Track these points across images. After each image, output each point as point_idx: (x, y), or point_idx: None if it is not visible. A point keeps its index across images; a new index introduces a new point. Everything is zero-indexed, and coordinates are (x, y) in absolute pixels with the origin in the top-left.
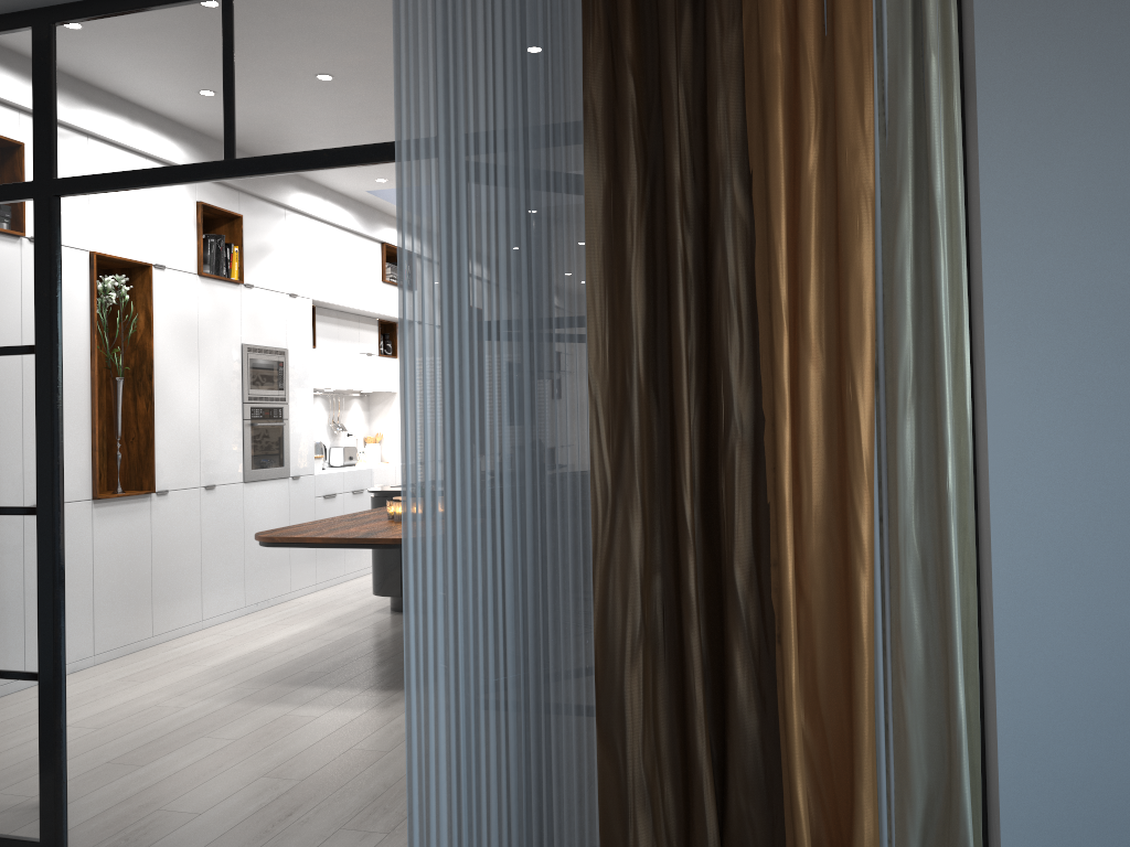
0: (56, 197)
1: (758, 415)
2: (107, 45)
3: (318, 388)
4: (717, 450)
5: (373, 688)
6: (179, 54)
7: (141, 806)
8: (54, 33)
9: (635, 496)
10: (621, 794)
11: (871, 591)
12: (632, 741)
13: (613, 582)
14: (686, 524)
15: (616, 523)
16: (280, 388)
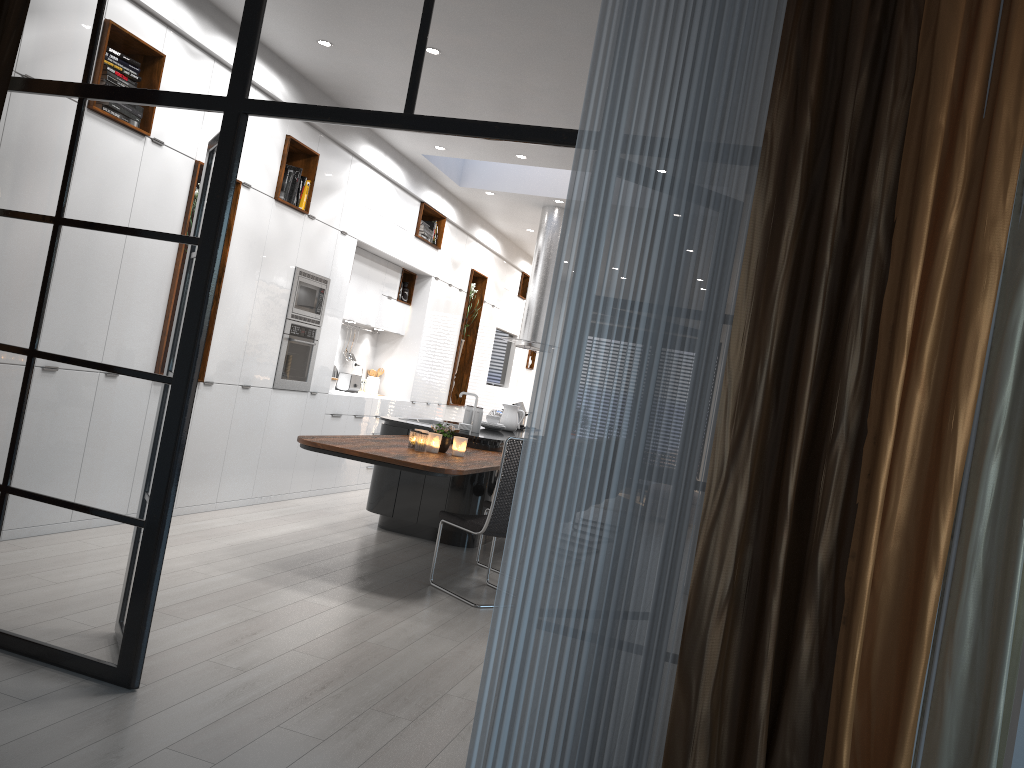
0: (245, 115)
1: (862, 427)
2: None
3: (343, 318)
4: (822, 450)
5: (375, 592)
6: (380, 15)
7: (192, 654)
8: None
9: (745, 475)
10: (688, 725)
11: (938, 596)
12: (706, 682)
13: (714, 544)
14: (787, 507)
15: (725, 494)
16: (317, 312)
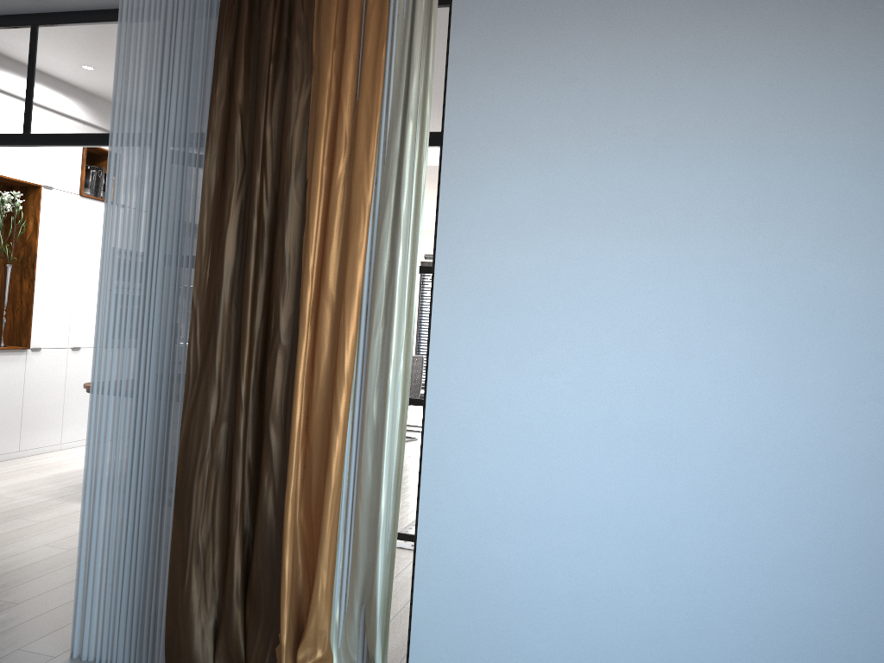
0: None
1: (296, 330)
2: None
3: None
4: (268, 349)
5: None
6: (1, 61)
7: None
8: None
9: (213, 373)
10: (184, 553)
11: (341, 442)
12: (194, 522)
13: (194, 424)
14: (241, 392)
15: (200, 388)
16: None
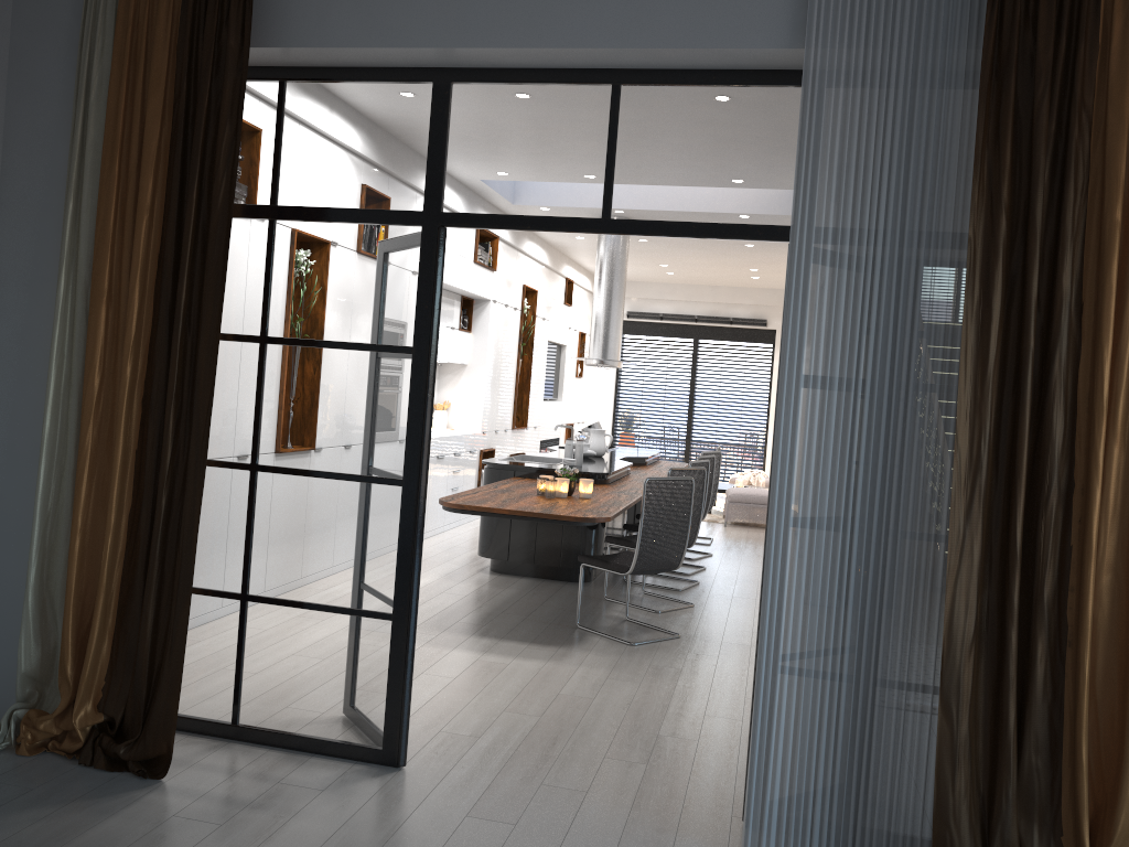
0: (444, 228)
1: (1070, 481)
2: (501, 108)
3: None
4: (1039, 504)
5: (535, 643)
6: (568, 125)
7: (423, 727)
8: (452, 90)
9: (979, 532)
10: (953, 745)
11: None
12: (963, 708)
13: (958, 593)
14: (1017, 556)
15: (964, 550)
16: None
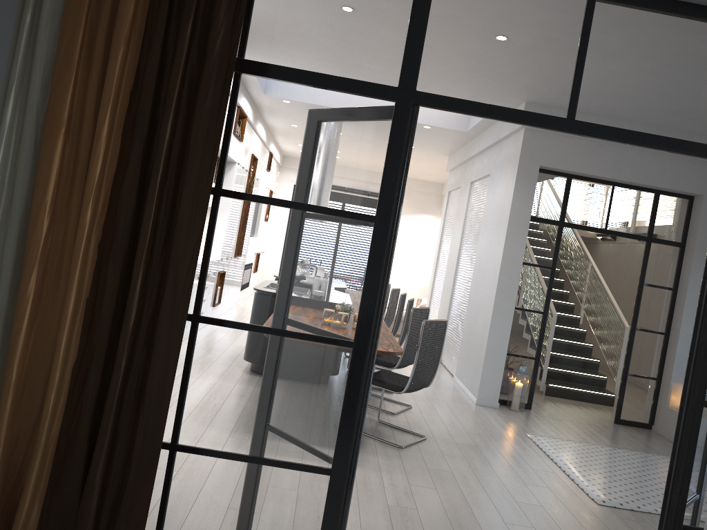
0: (418, 106)
1: None
2: (483, 2)
3: None
4: None
5: None
6: (544, 28)
7: None
8: None
9: None
10: None
11: None
12: None
13: None
14: None
15: None
16: None
